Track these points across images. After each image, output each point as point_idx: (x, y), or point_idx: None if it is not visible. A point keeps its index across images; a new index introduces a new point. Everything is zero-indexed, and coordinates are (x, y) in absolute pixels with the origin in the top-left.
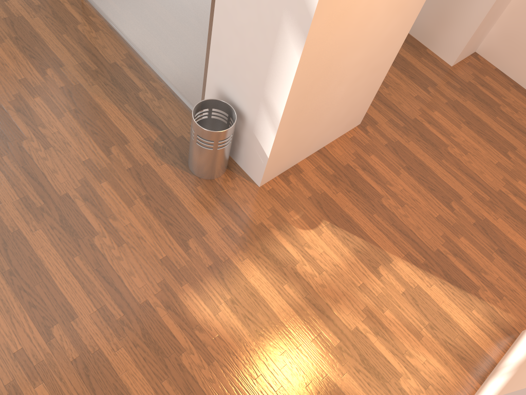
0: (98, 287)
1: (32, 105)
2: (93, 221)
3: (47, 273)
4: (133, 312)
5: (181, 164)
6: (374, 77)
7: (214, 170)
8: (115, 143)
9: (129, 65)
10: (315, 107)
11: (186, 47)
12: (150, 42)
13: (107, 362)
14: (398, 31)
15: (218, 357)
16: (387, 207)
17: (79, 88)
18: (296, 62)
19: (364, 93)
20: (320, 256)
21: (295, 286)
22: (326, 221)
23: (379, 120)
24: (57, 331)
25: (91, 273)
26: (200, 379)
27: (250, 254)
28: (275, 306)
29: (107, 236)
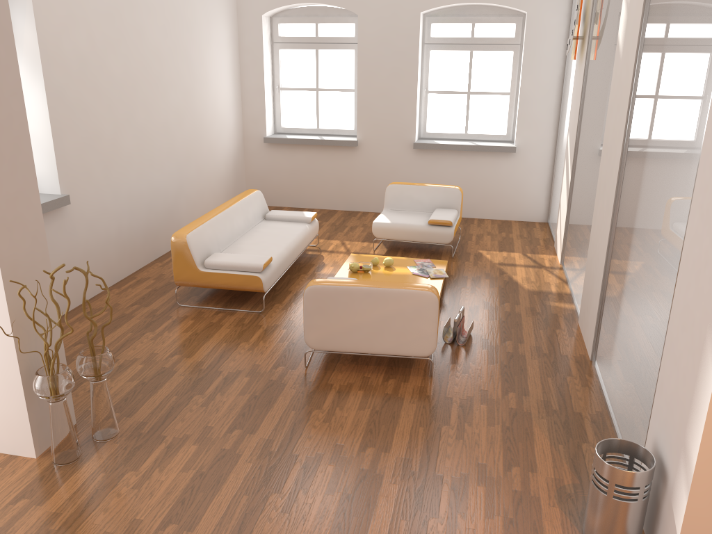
0: None
1: (475, 408)
2: (443, 506)
3: (371, 514)
4: None
5: (575, 517)
6: None
7: None
8: (521, 465)
9: (593, 419)
10: None
11: (643, 396)
12: (621, 398)
13: None
14: None
15: None
16: None
17: (526, 415)
18: (711, 385)
19: None
20: None
21: None
22: None
23: None
24: None
25: None
26: None
27: None
28: None
29: (443, 524)
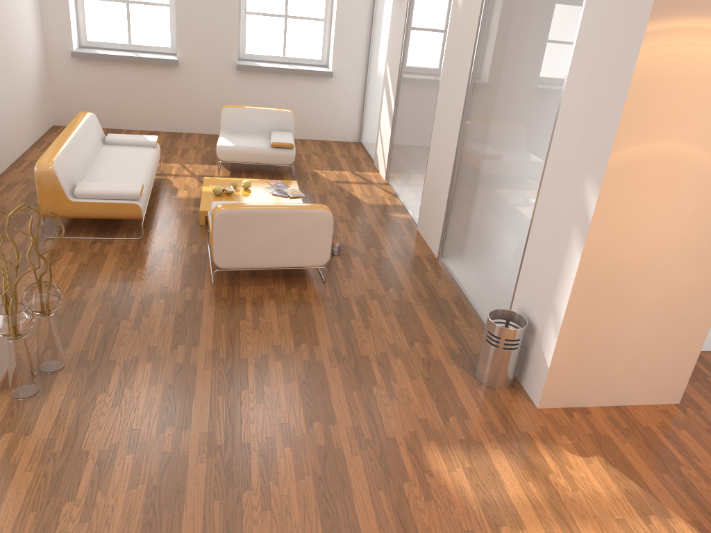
0: (360, 414)
1: (369, 303)
2: (378, 377)
3: (328, 391)
4: (379, 439)
5: (468, 369)
6: (684, 335)
7: (496, 376)
8: (420, 341)
9: (455, 302)
10: (604, 331)
11: (503, 278)
12: (478, 283)
13: (343, 458)
14: (705, 285)
15: (437, 499)
16: (684, 474)
17: (408, 304)
18: (577, 263)
19: (674, 352)
20: (580, 478)
21: (540, 487)
22: (600, 457)
23: (707, 408)
24: (317, 425)
25: (359, 404)
26: (412, 505)
27: (504, 447)
28: (512, 491)
29: (384, 389)
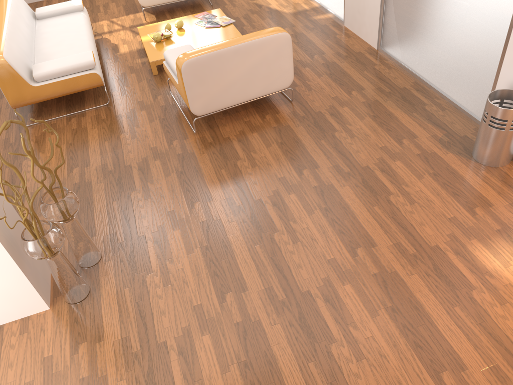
0: (393, 229)
1: (341, 111)
2: (389, 185)
3: (352, 213)
4: (424, 251)
5: (465, 154)
6: None
7: (501, 156)
8: (406, 137)
9: (416, 88)
10: None
11: (478, 57)
12: (439, 66)
13: (402, 281)
14: None
15: (511, 301)
16: None
17: (376, 102)
18: None
19: None
20: None
21: None
22: None
23: None
24: (361, 252)
25: (387, 219)
26: (492, 314)
27: None
28: None
29: (400, 196)
